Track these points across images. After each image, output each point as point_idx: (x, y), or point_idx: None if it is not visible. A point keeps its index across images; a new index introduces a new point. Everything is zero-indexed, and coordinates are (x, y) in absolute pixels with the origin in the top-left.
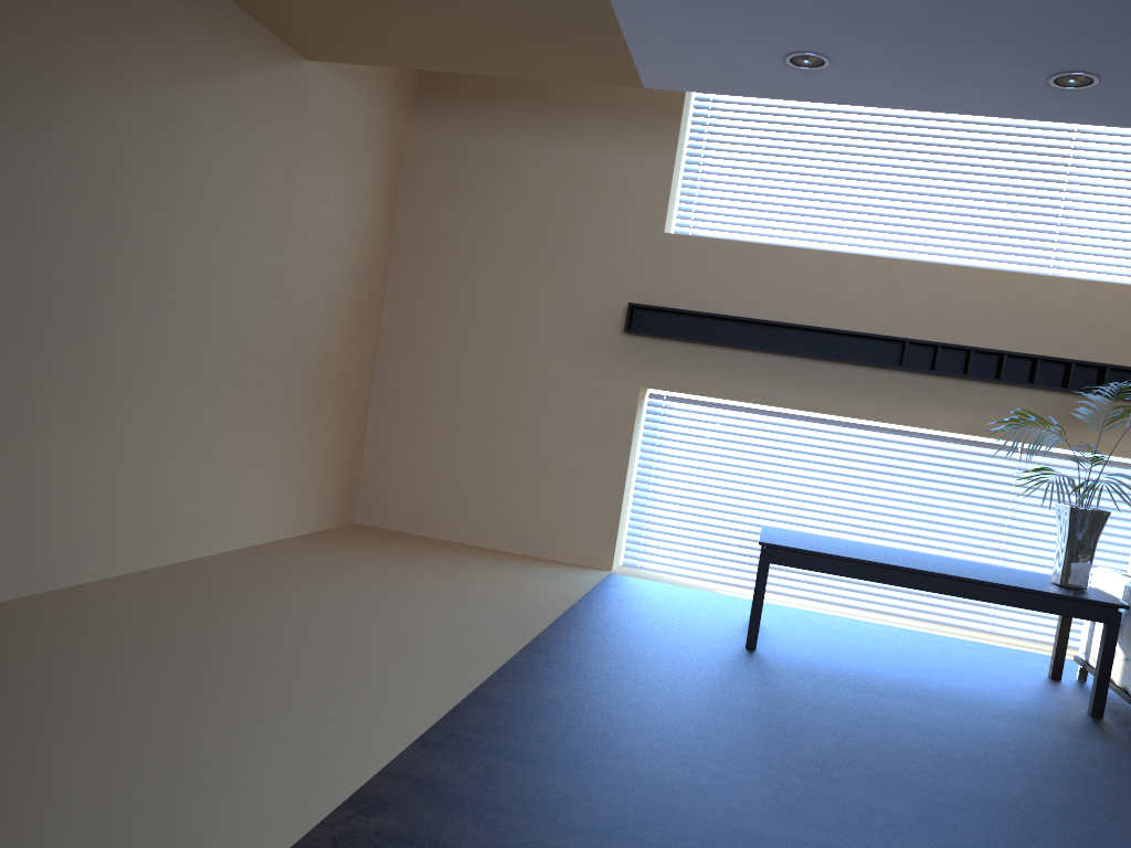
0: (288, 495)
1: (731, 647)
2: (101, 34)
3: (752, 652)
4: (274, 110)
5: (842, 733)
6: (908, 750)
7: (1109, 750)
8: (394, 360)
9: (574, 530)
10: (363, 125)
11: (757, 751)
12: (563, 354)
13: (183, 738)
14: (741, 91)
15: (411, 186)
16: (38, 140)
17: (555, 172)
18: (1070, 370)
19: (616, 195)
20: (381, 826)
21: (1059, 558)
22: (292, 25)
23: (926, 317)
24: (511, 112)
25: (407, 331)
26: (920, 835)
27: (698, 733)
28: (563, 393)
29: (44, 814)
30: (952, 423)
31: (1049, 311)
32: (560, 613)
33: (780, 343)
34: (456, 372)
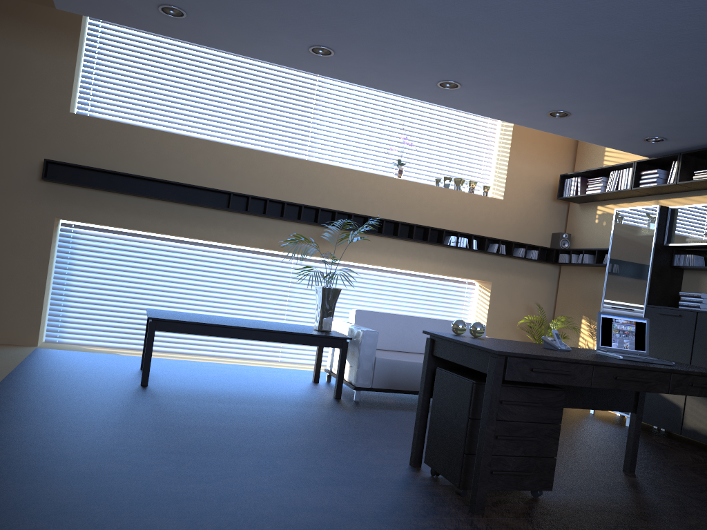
0: None
1: (132, 386)
2: None
3: (146, 387)
4: None
5: (208, 427)
6: (247, 430)
7: (346, 414)
8: None
9: (6, 320)
10: None
11: (159, 445)
12: None
13: None
14: (127, 23)
15: None
16: None
17: None
18: (319, 213)
19: (32, 82)
20: None
21: (317, 315)
22: None
23: (242, 179)
24: None
25: None
26: (260, 474)
27: (119, 441)
28: None
29: None
30: (258, 242)
31: (307, 180)
32: (3, 377)
33: (153, 192)
34: None
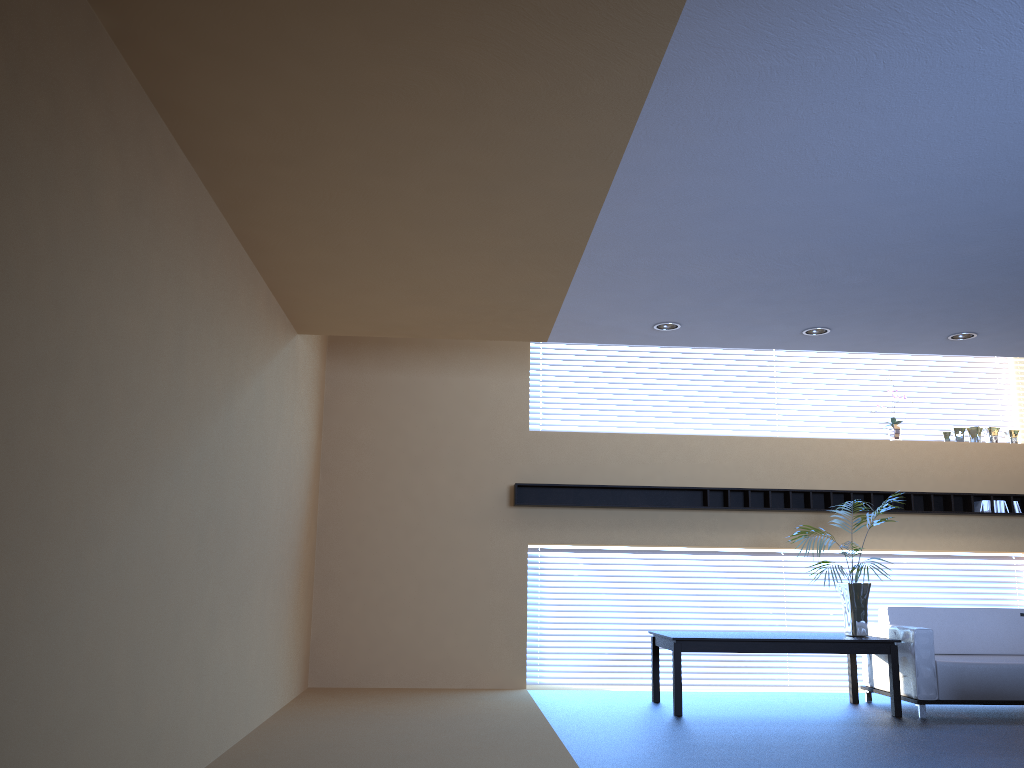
0: (288, 666)
1: (668, 716)
2: (245, 340)
3: (683, 717)
4: (288, 372)
5: (790, 745)
6: (832, 746)
7: (923, 730)
8: (331, 547)
9: (493, 661)
10: (312, 372)
11: (763, 760)
12: (467, 526)
13: None
14: (612, 341)
15: (331, 412)
16: (227, 417)
17: (443, 394)
18: (810, 496)
19: (491, 407)
20: None
21: (847, 618)
22: (311, 315)
23: (713, 471)
24: (405, 353)
25: (339, 523)
26: None
27: (723, 758)
28: (470, 556)
29: None
30: (743, 541)
31: (787, 460)
32: (543, 716)
33: (622, 500)
34: (383, 550)
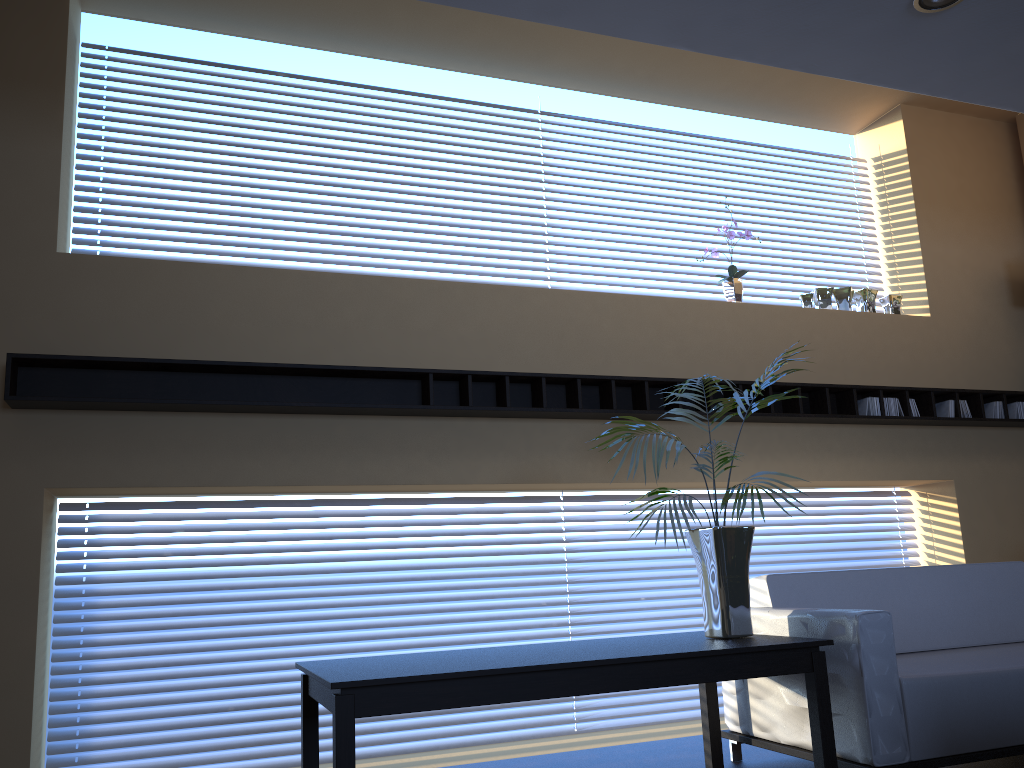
0: None
1: None
2: None
3: None
4: None
5: None
6: None
7: None
8: None
9: None
10: None
11: None
12: None
13: None
14: None
15: None
16: None
17: None
18: (612, 388)
19: None
20: None
21: (712, 601)
22: None
23: (441, 346)
24: None
25: None
26: None
27: None
28: None
29: None
30: (496, 473)
31: (570, 329)
32: None
33: (261, 397)
34: None
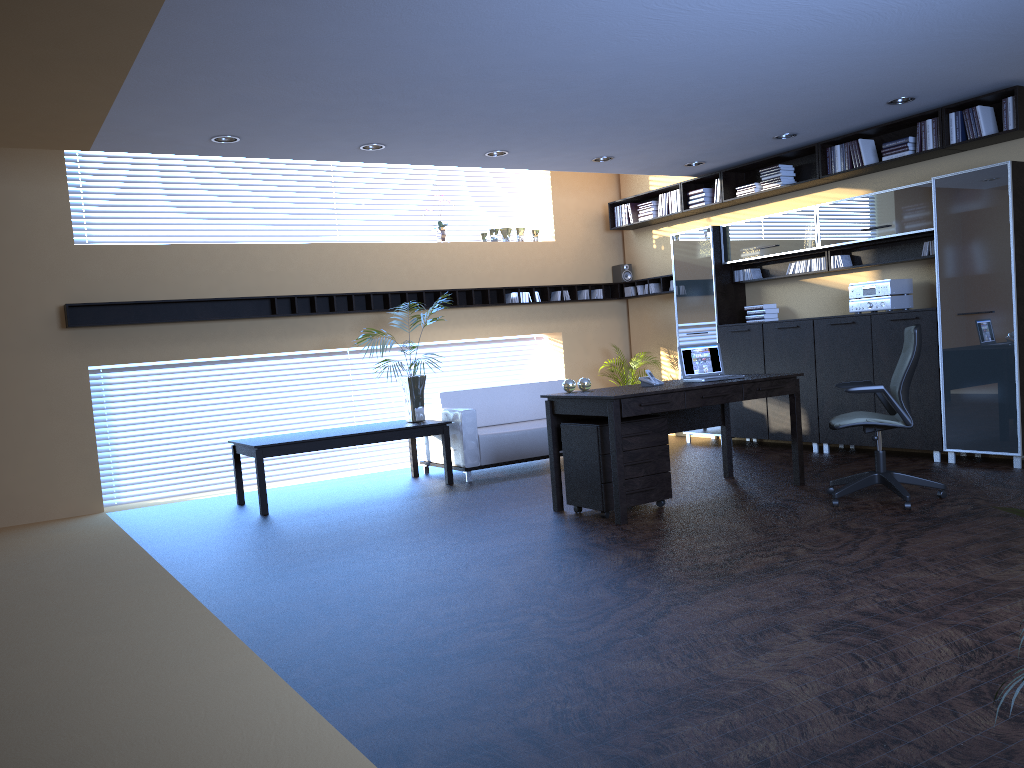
0: None
1: (256, 517)
2: None
3: (270, 515)
4: None
5: (368, 526)
6: (402, 521)
7: (470, 492)
8: None
9: (63, 491)
10: None
11: (347, 544)
12: (12, 355)
13: (85, 643)
14: (166, 152)
15: None
16: None
17: None
18: (371, 298)
19: (24, 219)
20: (256, 618)
21: (408, 407)
22: None
23: (279, 279)
24: None
25: None
26: (447, 540)
27: (312, 548)
28: (22, 386)
29: (104, 677)
30: (312, 344)
31: (349, 265)
32: (131, 538)
33: (189, 314)
34: None
